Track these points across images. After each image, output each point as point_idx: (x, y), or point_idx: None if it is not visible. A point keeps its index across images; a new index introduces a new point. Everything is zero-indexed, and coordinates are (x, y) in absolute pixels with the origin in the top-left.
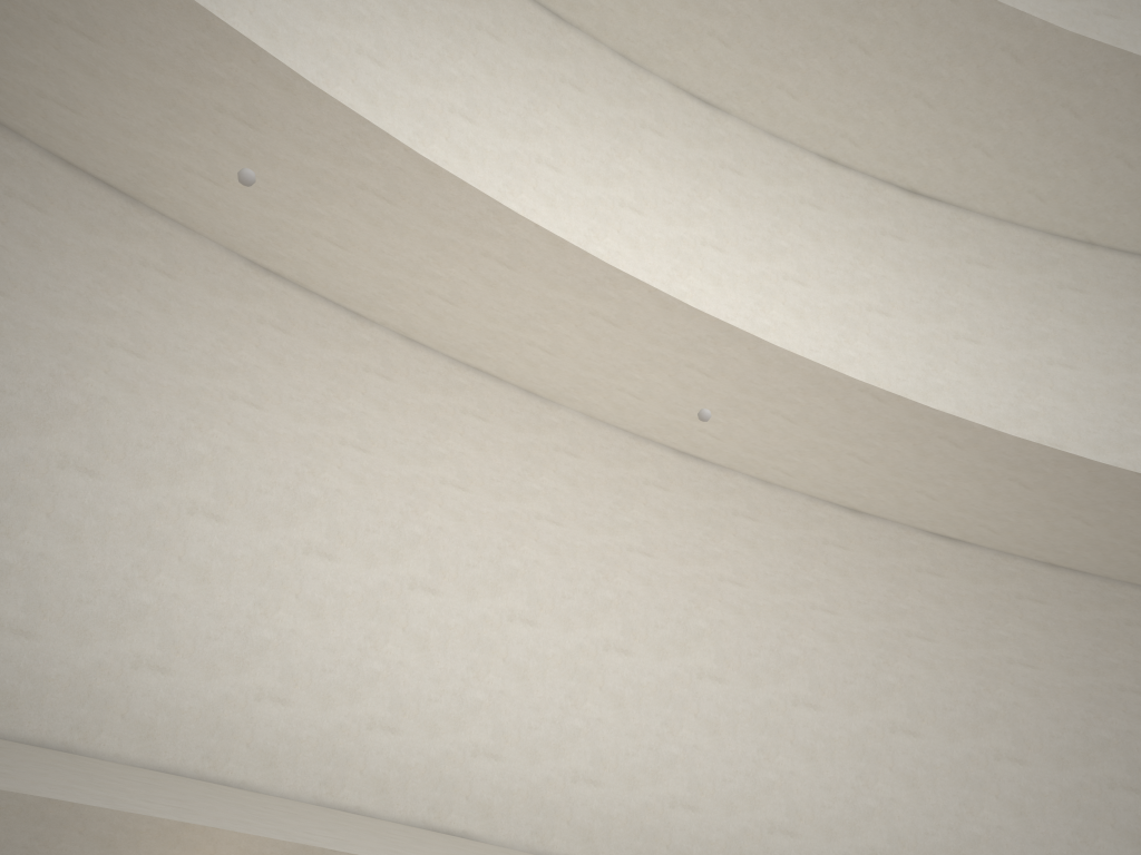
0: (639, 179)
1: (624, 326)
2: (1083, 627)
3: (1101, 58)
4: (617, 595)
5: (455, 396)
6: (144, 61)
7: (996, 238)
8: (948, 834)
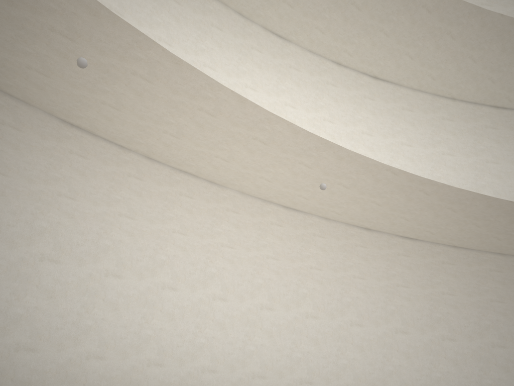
0: (253, 74)
1: (270, 144)
2: (472, 274)
3: (467, 10)
4: (264, 281)
5: (175, 187)
6: (5, 0)
7: (413, 98)
8: (426, 378)
